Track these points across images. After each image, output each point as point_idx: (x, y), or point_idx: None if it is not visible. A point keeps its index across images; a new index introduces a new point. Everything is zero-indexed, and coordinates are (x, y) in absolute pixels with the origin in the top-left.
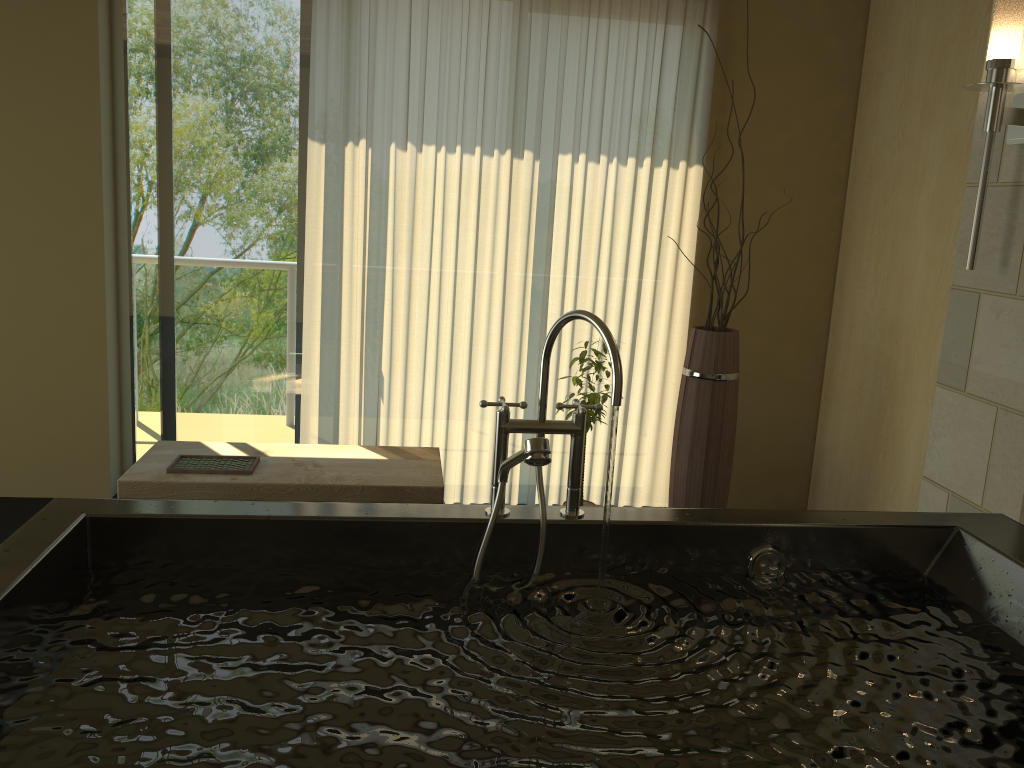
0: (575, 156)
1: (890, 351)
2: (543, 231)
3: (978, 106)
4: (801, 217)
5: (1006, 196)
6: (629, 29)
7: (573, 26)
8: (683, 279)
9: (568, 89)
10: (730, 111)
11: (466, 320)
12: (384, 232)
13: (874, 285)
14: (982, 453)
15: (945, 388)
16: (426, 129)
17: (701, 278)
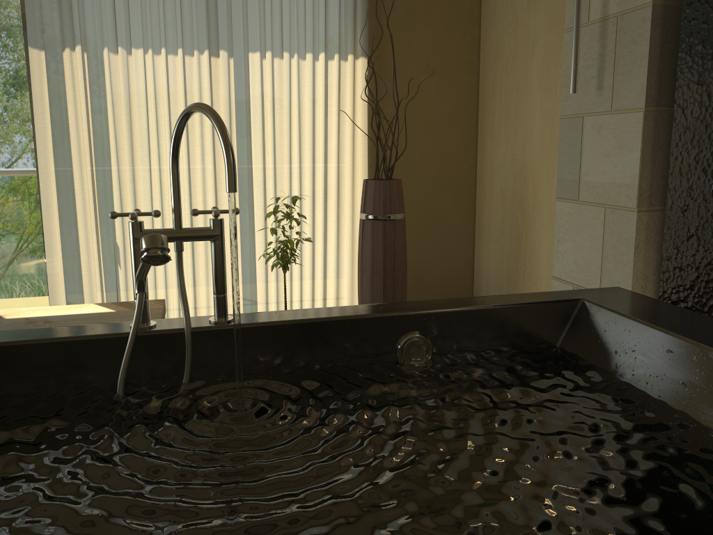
0: (262, 53)
1: (521, 190)
2: (242, 117)
3: None
4: (447, 96)
5: (596, 31)
6: None
7: None
8: (360, 150)
9: None
10: None
11: (185, 194)
12: (106, 124)
13: (505, 142)
14: (596, 248)
15: (563, 201)
16: (133, 35)
17: (374, 148)
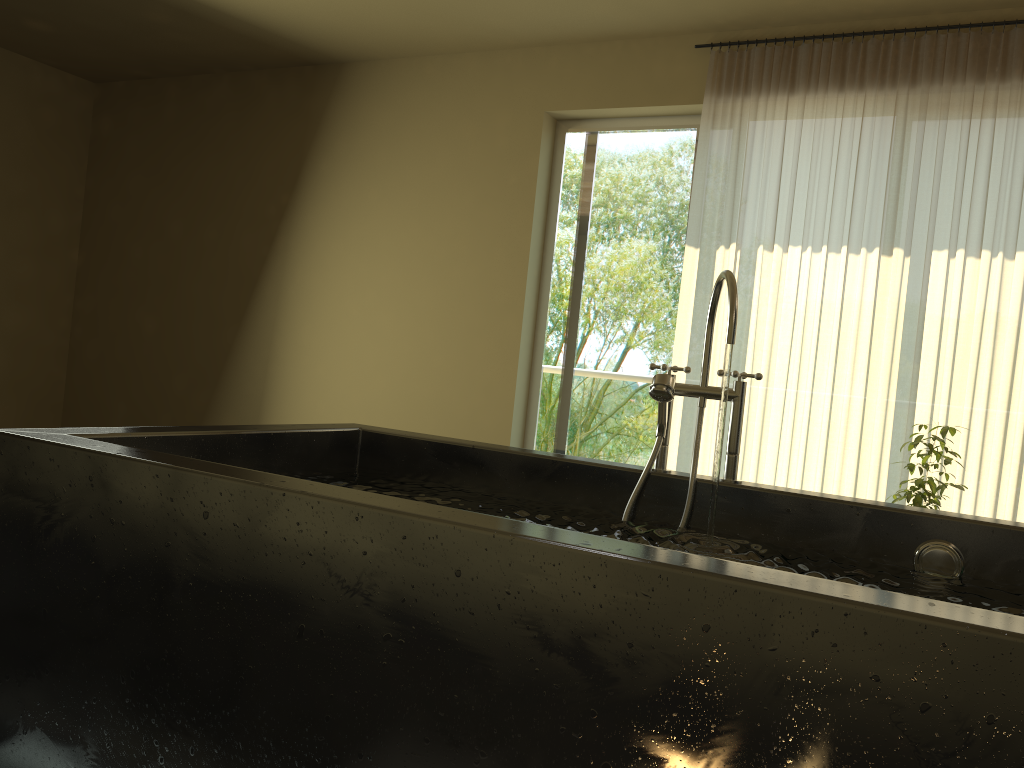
0: (951, 251)
1: None
2: (912, 329)
3: None
4: None
5: None
6: (1018, 121)
7: (952, 125)
8: None
9: (945, 186)
10: None
11: (823, 416)
12: (746, 327)
13: None
14: None
15: None
16: (793, 232)
17: None
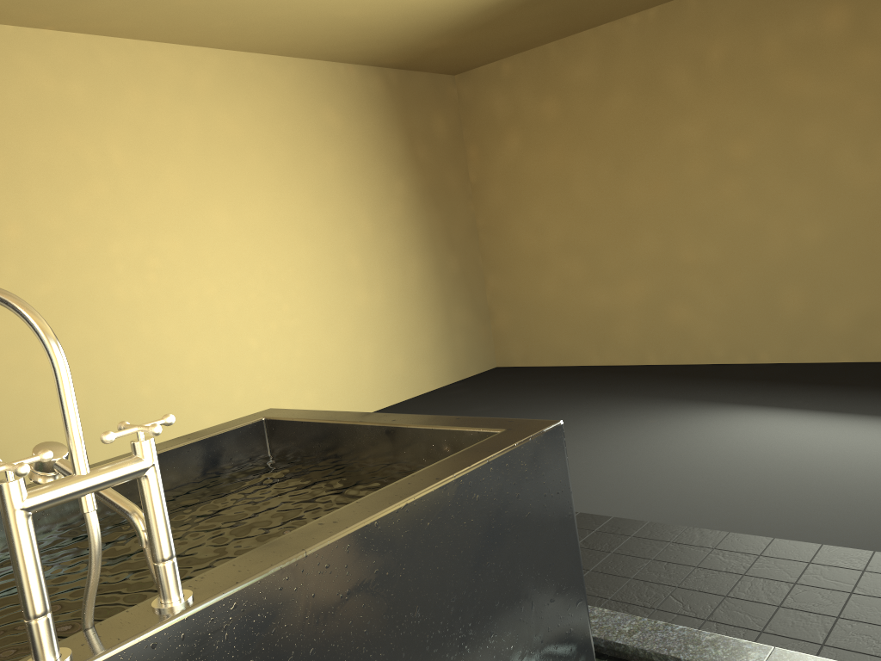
0: None
1: None
2: None
3: None
4: None
5: None
6: None
7: None
8: None
9: None
10: None
11: None
12: None
13: None
14: None
15: None
16: None
17: None
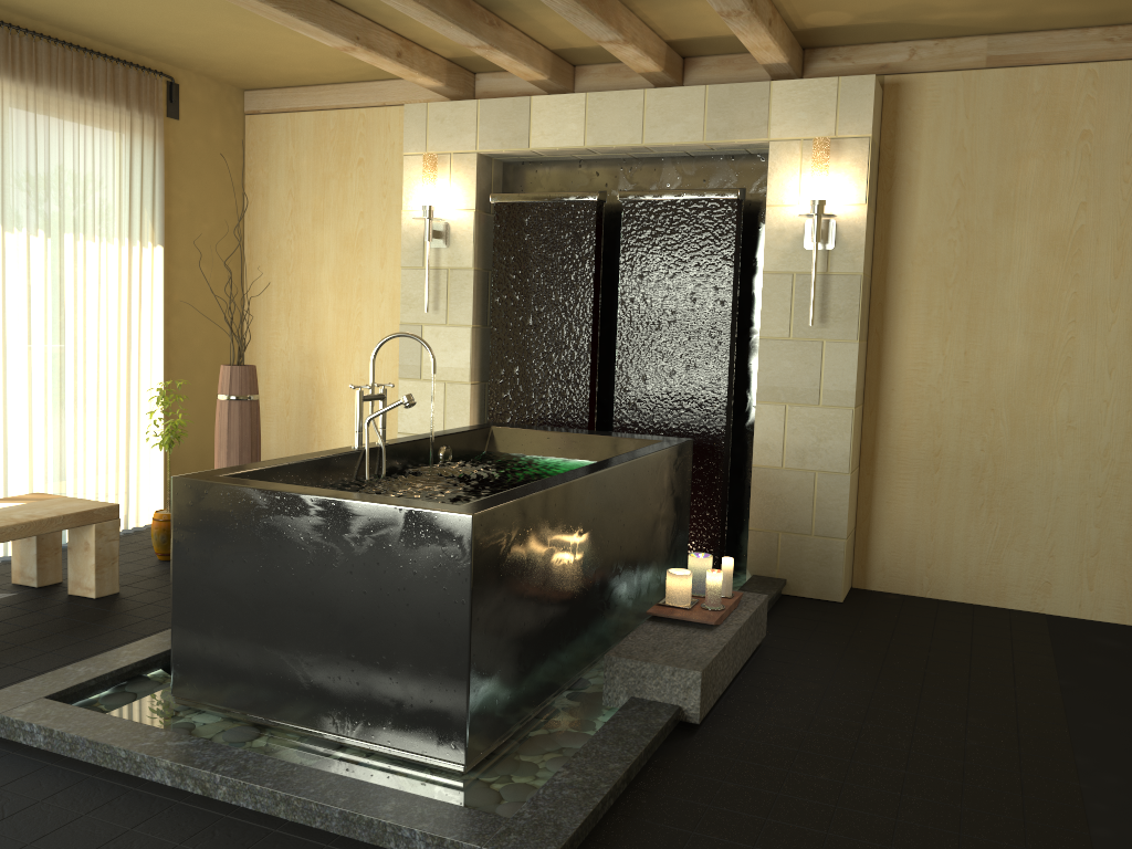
0: (78, 236)
1: (312, 373)
2: (56, 299)
3: (402, 225)
4: (221, 285)
5: (431, 274)
6: (108, 136)
7: (68, 128)
8: (157, 335)
9: (67, 180)
10: (241, 213)
11: None
12: None
13: (288, 331)
14: (439, 408)
15: (406, 379)
16: None
17: (166, 334)
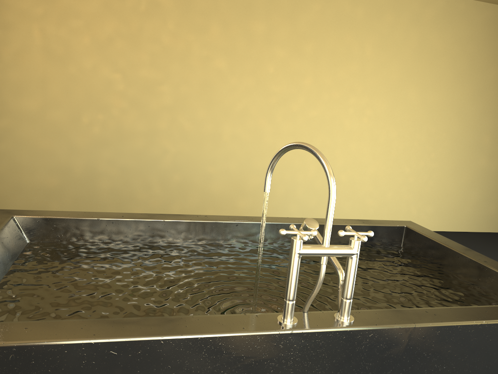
0: None
1: None
2: None
3: None
4: None
5: None
6: None
7: None
8: None
9: None
10: None
11: None
12: None
13: None
14: None
15: None
16: None
17: None
